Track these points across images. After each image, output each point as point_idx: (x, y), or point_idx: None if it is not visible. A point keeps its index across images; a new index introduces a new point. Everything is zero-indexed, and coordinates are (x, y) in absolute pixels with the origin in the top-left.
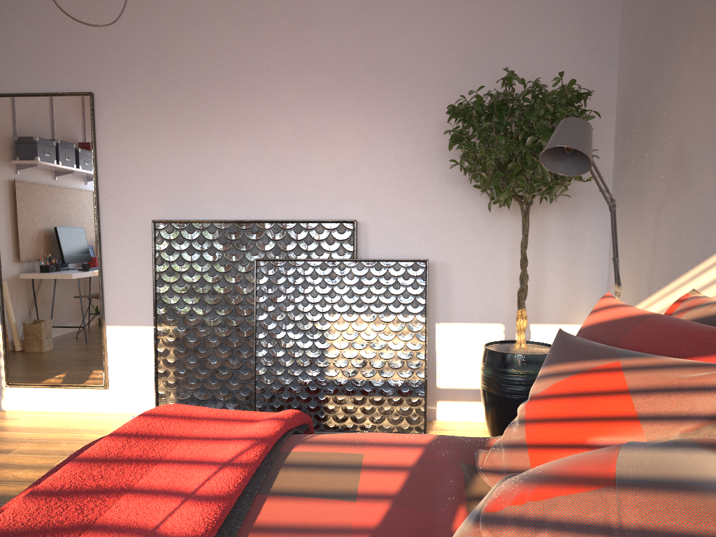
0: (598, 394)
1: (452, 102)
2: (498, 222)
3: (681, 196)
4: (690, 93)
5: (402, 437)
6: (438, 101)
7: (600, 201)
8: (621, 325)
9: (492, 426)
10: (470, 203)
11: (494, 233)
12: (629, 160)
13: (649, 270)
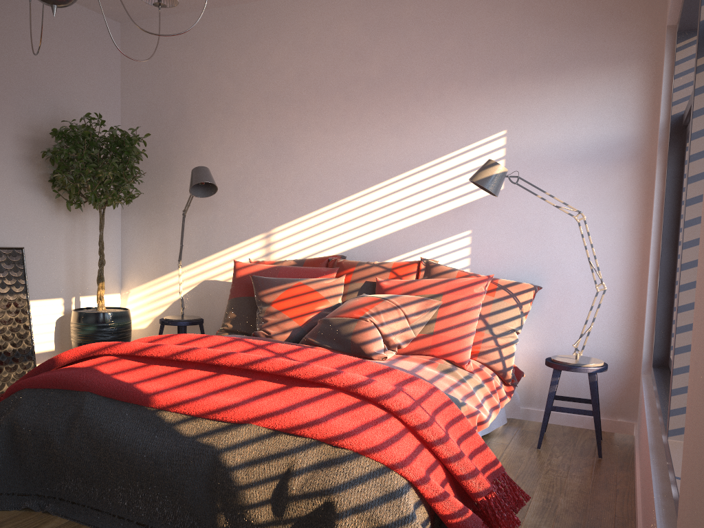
0: (305, 294)
1: (22, 120)
2: (58, 219)
3: (208, 211)
4: (211, 157)
5: None
6: (12, 116)
7: (115, 208)
8: (270, 271)
9: None
10: (38, 203)
11: (55, 227)
12: (145, 184)
13: (178, 253)
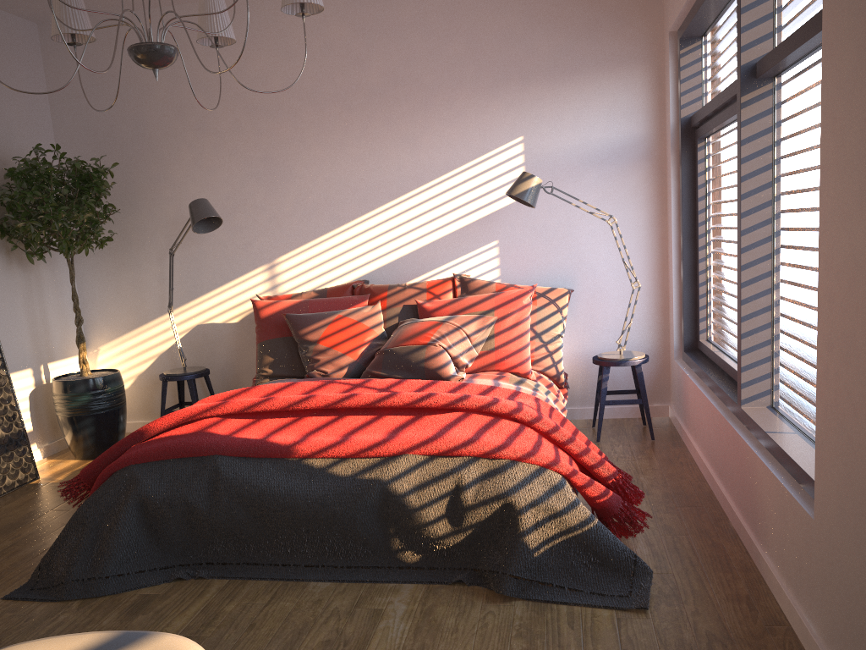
0: (350, 326)
1: None
2: (11, 275)
3: (192, 246)
4: (187, 182)
5: None
6: None
7: None
8: (299, 307)
9: (95, 443)
10: None
11: (11, 285)
12: (101, 220)
13: (159, 297)
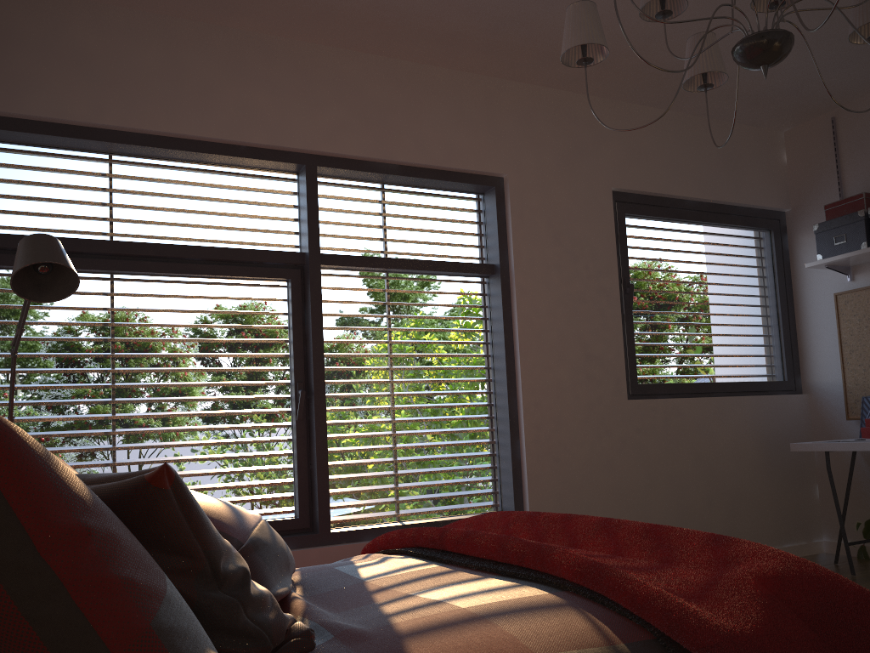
0: None
1: None
2: None
3: None
4: None
5: (458, 644)
6: None
7: None
8: None
9: None
10: None
11: None
12: None
13: None
